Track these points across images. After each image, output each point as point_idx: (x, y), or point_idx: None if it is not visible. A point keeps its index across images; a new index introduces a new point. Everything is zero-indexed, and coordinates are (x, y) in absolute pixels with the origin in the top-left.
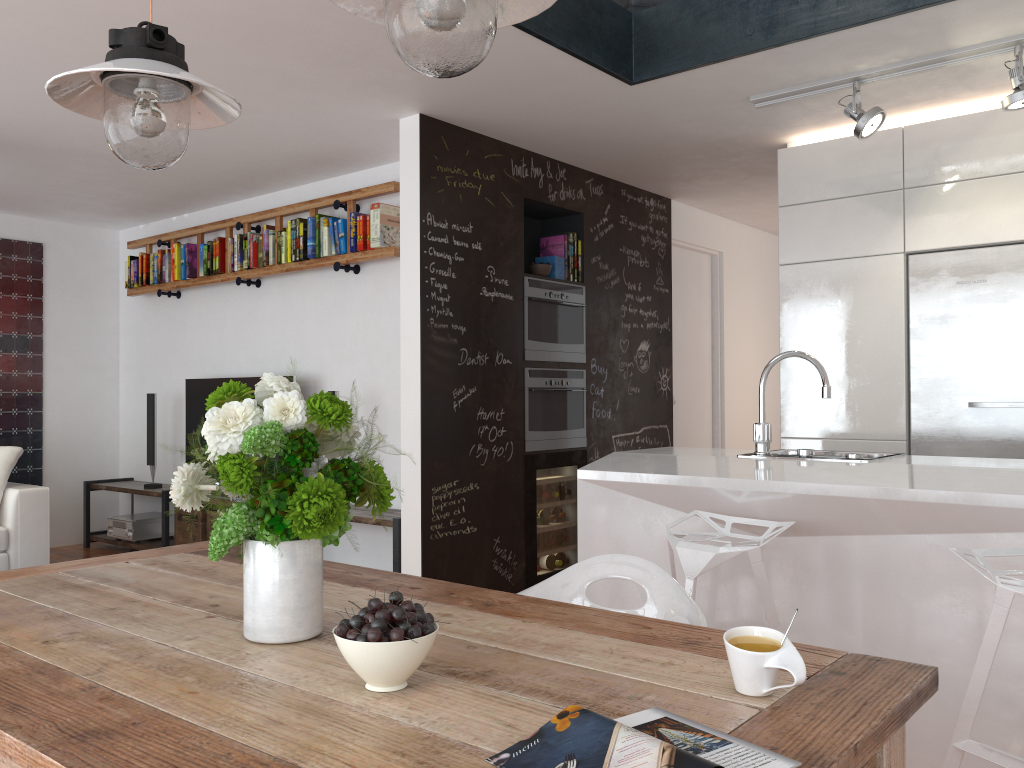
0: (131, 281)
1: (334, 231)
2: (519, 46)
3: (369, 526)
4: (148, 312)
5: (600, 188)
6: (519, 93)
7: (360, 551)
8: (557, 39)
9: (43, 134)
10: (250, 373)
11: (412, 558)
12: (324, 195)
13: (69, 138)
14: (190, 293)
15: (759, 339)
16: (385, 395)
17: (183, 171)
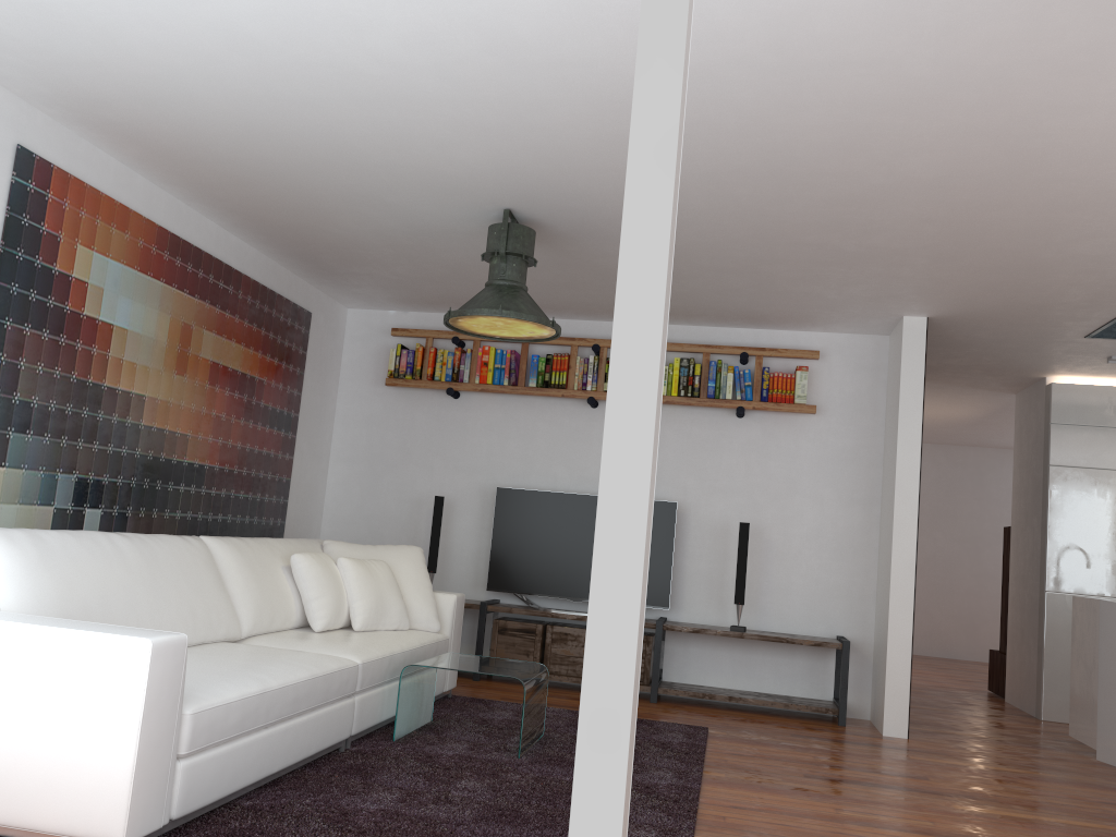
0: (400, 371)
1: (739, 378)
2: (1103, 310)
3: (739, 647)
4: (395, 405)
5: None
6: (1018, 325)
7: (725, 670)
8: None
9: None
10: (572, 489)
11: (899, 675)
12: (700, 340)
13: None
14: (477, 396)
15: None
16: (769, 530)
17: None
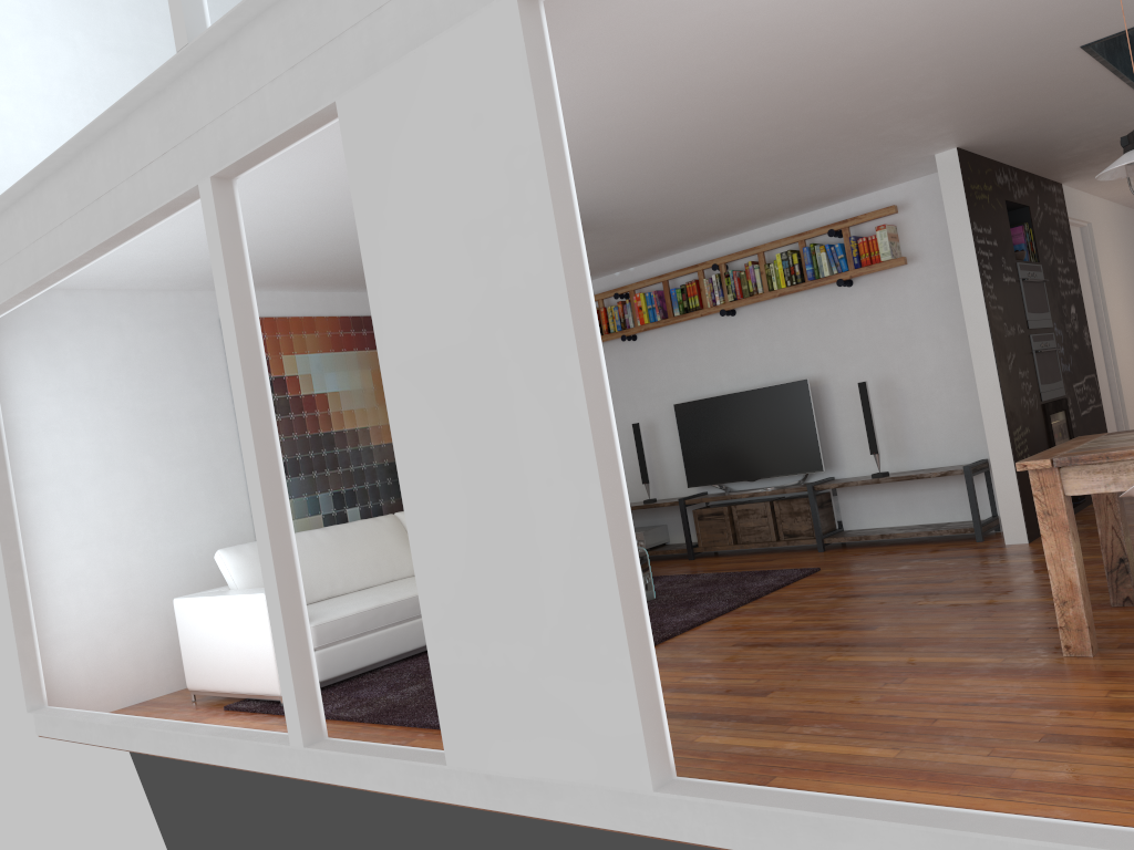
0: None
1: (831, 255)
2: (1098, 87)
3: (899, 488)
4: None
5: (1032, 183)
6: (1053, 119)
7: (892, 511)
8: (1129, 77)
9: (641, 214)
10: (735, 389)
11: (1007, 488)
12: (800, 228)
13: (655, 214)
14: (648, 334)
15: (1120, 295)
16: (899, 379)
17: (696, 228)
